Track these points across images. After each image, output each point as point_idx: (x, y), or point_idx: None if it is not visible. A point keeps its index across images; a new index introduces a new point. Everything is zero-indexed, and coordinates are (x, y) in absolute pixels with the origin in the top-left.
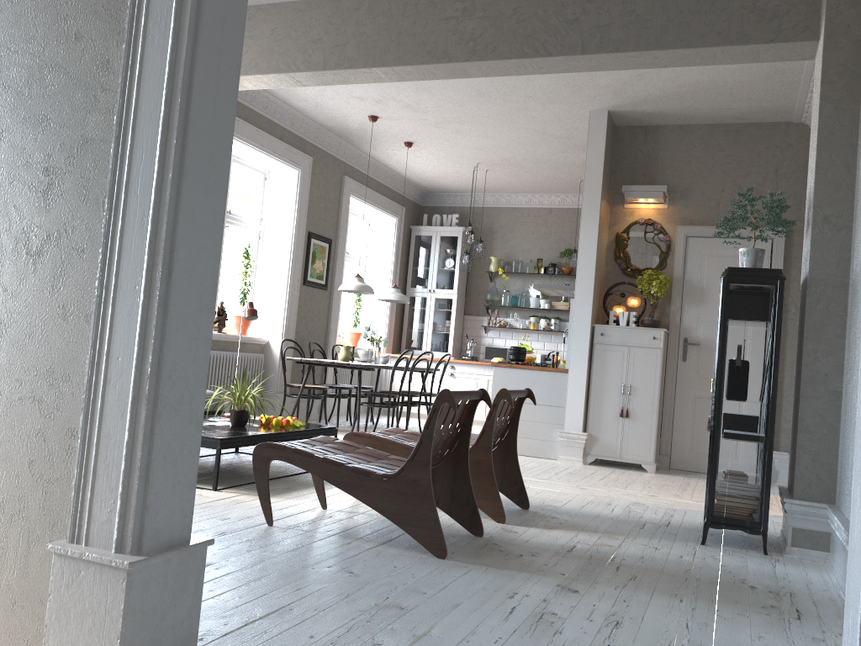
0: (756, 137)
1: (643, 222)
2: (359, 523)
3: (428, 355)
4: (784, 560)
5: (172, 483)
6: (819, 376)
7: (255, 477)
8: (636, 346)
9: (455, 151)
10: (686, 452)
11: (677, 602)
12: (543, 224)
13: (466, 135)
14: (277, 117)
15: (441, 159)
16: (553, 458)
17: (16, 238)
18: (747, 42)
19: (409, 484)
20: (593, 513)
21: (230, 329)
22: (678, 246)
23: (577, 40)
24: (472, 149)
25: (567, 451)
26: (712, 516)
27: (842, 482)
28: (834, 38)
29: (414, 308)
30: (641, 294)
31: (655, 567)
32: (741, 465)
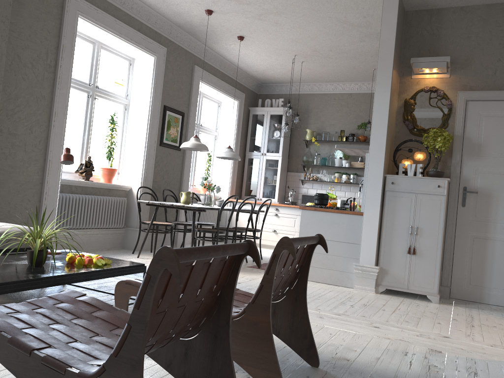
0: None
1: (428, 89)
2: None
3: (260, 200)
4: None
5: None
6: None
7: None
8: (423, 193)
9: (277, 44)
10: (464, 284)
11: None
12: (345, 105)
13: (283, 26)
14: (135, 12)
15: (267, 52)
16: (350, 287)
17: None
18: None
19: None
20: (390, 372)
21: (100, 178)
22: (459, 108)
23: None
24: (289, 41)
25: (362, 281)
26: None
27: None
28: None
29: (251, 166)
30: (425, 150)
31: None
32: None
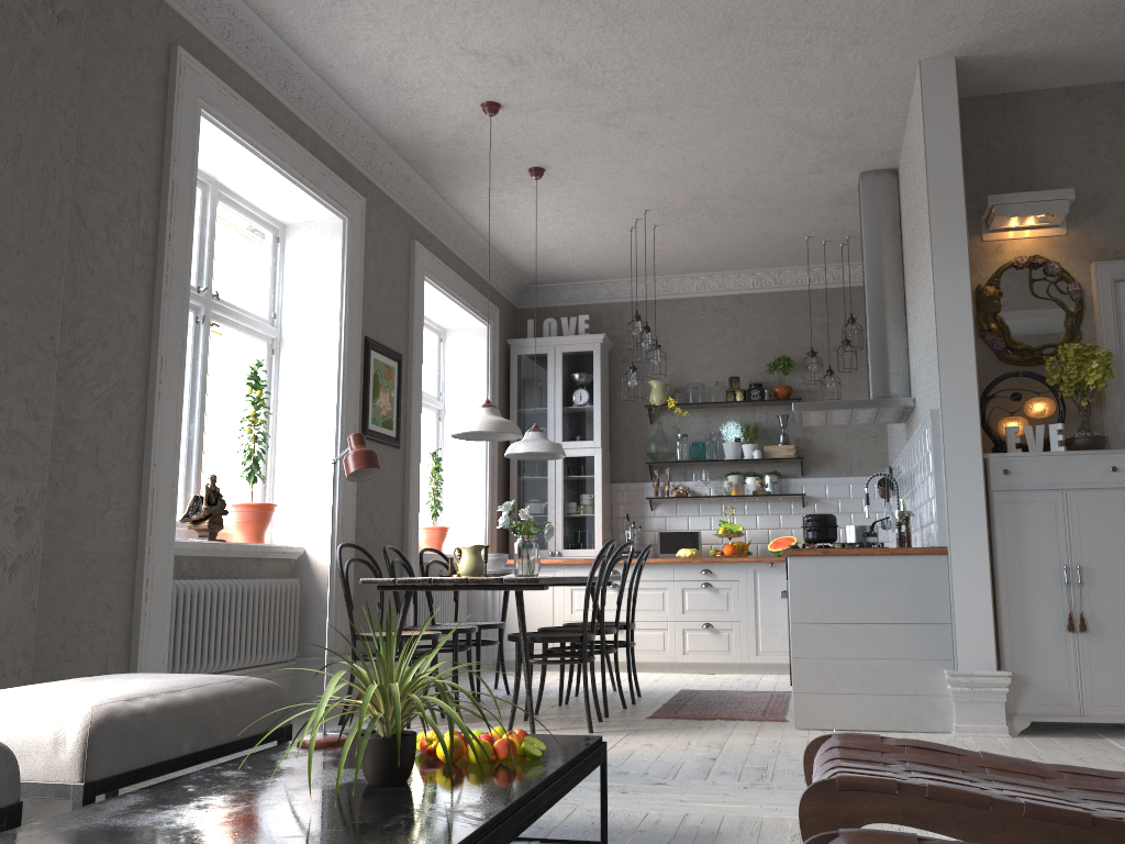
0: None
1: (1026, 262)
2: None
3: (559, 556)
4: None
5: None
6: None
7: None
8: (1080, 487)
9: (615, 186)
10: None
11: None
12: (730, 321)
13: (653, 141)
14: (304, 110)
15: (583, 206)
16: (940, 731)
17: None
18: None
19: None
20: None
21: (229, 533)
22: (1103, 298)
23: None
24: (649, 177)
25: (973, 712)
26: None
27: None
28: None
29: (527, 477)
30: (1040, 395)
31: None
32: None
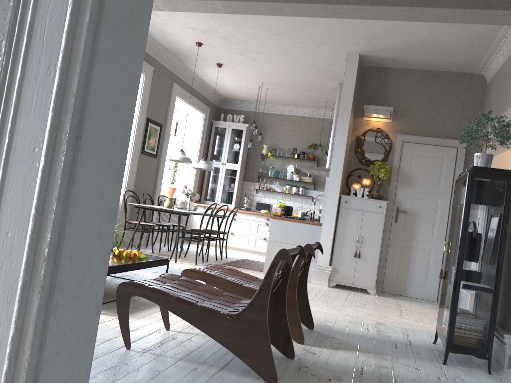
0: (451, 81)
1: (375, 130)
2: (198, 345)
3: (218, 205)
4: (505, 380)
5: (65, 379)
6: None
7: (117, 309)
8: (368, 211)
9: (249, 73)
10: (393, 281)
11: None
12: (298, 126)
13: (260, 62)
14: None
15: (239, 77)
16: (308, 282)
17: None
18: (491, 8)
19: (248, 324)
20: (357, 333)
21: None
22: (397, 147)
23: None
24: (261, 72)
25: (318, 278)
26: (452, 343)
27: None
28: None
29: (211, 174)
30: (370, 177)
31: None
32: (475, 308)
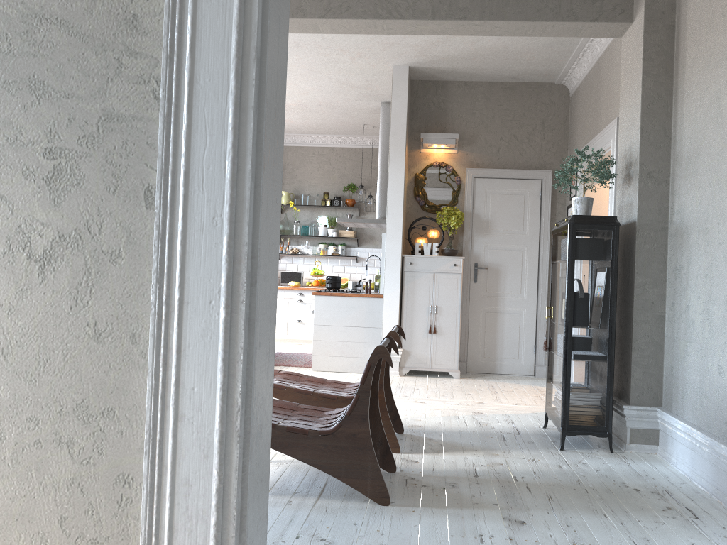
0: (526, 94)
1: (438, 165)
2: (278, 475)
3: None
4: (629, 456)
5: (257, 522)
6: (647, 304)
7: None
8: (440, 272)
9: None
10: (479, 357)
11: (604, 518)
12: (327, 161)
13: None
14: None
15: None
16: None
17: (9, 238)
18: (576, 19)
19: (347, 439)
20: (455, 429)
21: None
22: (468, 185)
23: (427, 6)
24: None
25: None
26: (568, 425)
27: (674, 390)
28: (652, 22)
29: None
30: (437, 227)
31: (553, 482)
32: (589, 381)
